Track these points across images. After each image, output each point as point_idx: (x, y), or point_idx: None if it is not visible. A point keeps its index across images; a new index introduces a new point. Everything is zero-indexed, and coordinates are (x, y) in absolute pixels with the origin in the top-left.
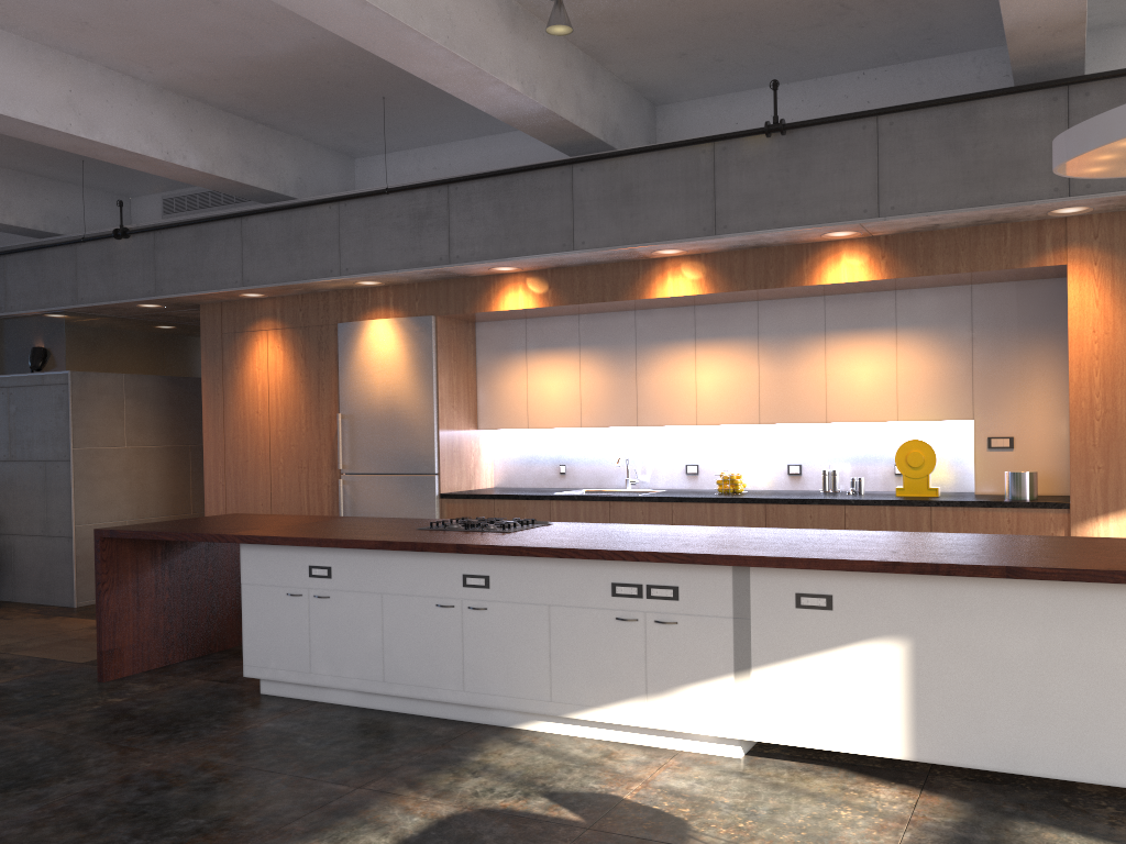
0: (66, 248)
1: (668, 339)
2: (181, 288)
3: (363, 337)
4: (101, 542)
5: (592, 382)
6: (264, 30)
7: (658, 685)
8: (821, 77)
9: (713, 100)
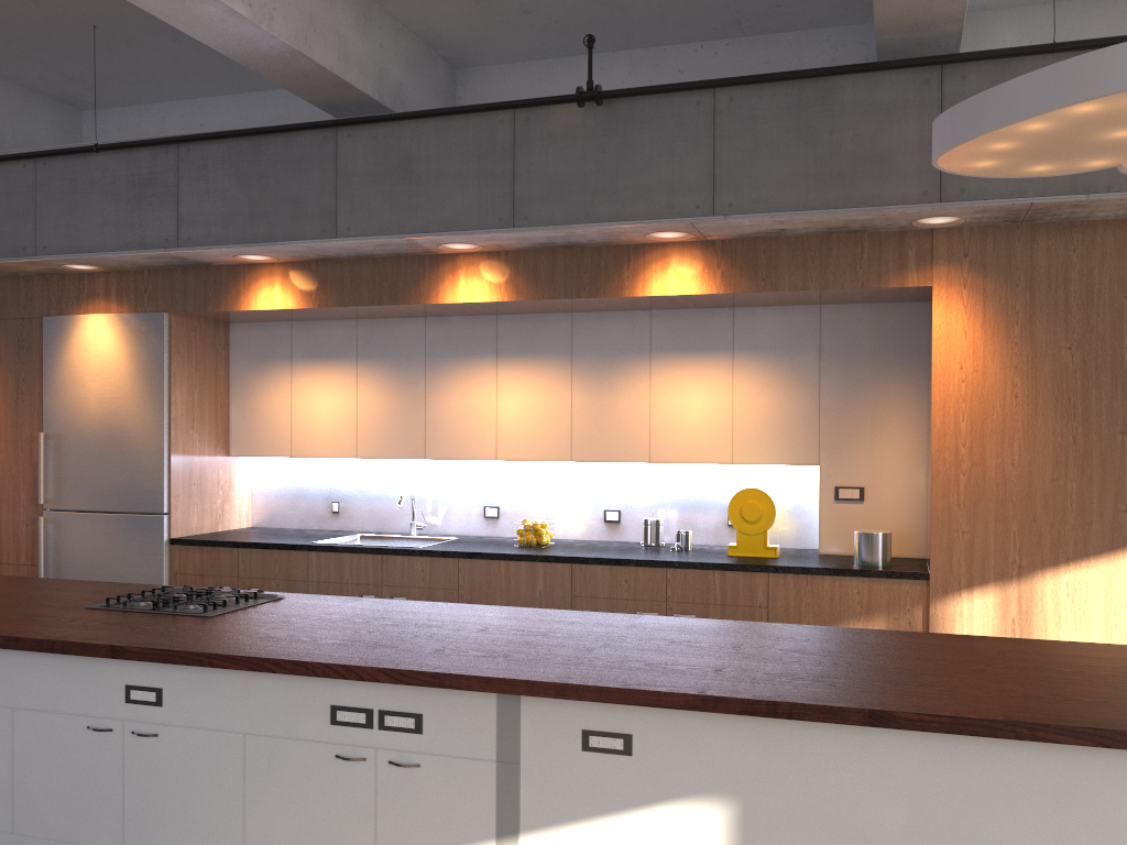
0: None
1: (464, 353)
2: None
3: (75, 336)
4: None
5: (371, 403)
6: None
7: None
8: (653, 47)
9: (524, 66)
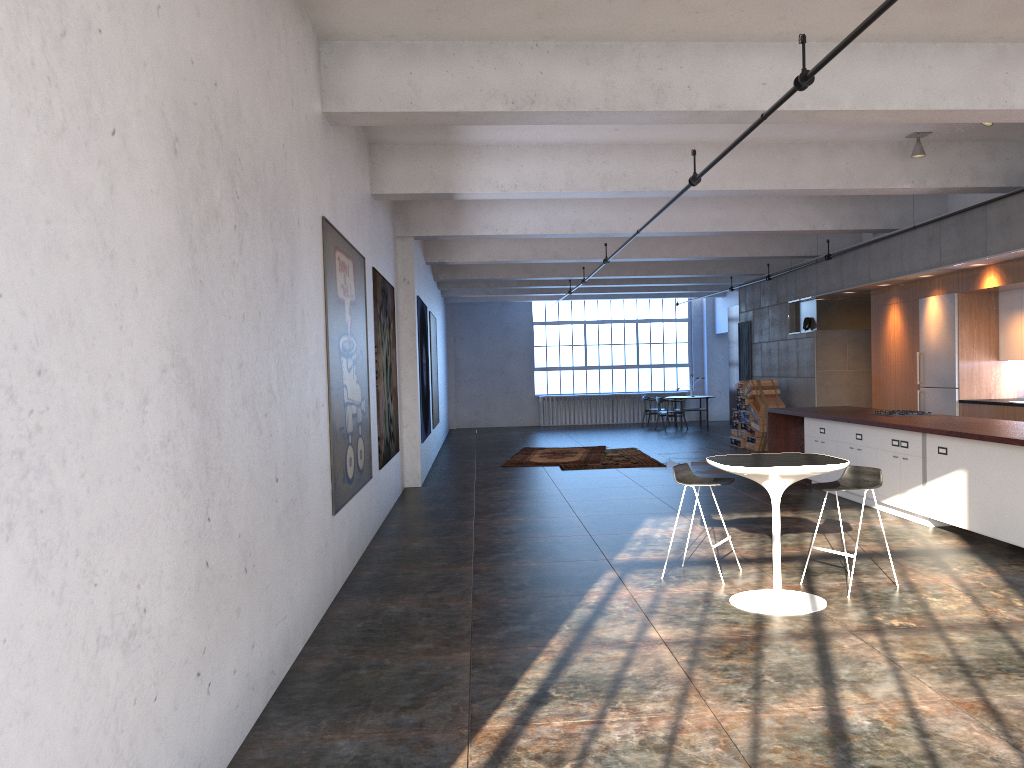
0: (813, 265)
1: None
2: (849, 284)
3: (927, 307)
4: (768, 414)
5: None
6: None
7: (903, 488)
8: None
9: None
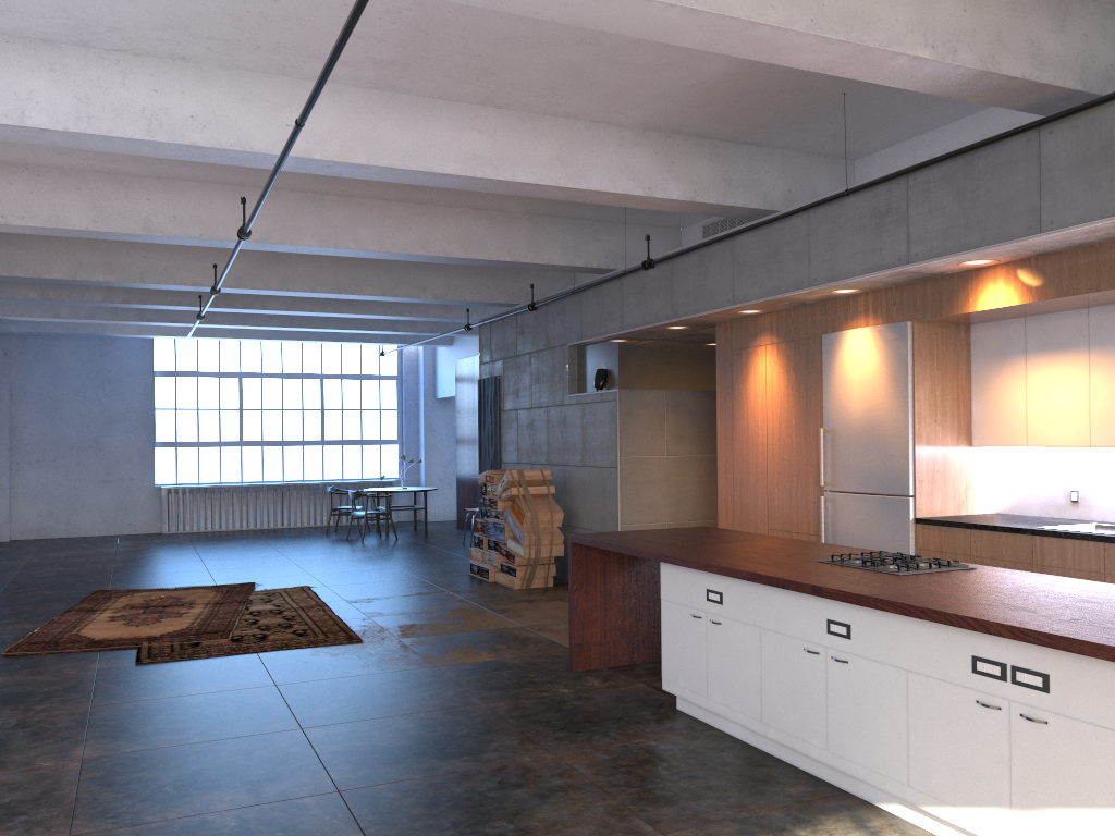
0: (616, 282)
1: None
2: (689, 310)
3: (842, 349)
4: (572, 546)
5: (1103, 391)
6: (692, 56)
7: (1023, 799)
8: None
9: None
